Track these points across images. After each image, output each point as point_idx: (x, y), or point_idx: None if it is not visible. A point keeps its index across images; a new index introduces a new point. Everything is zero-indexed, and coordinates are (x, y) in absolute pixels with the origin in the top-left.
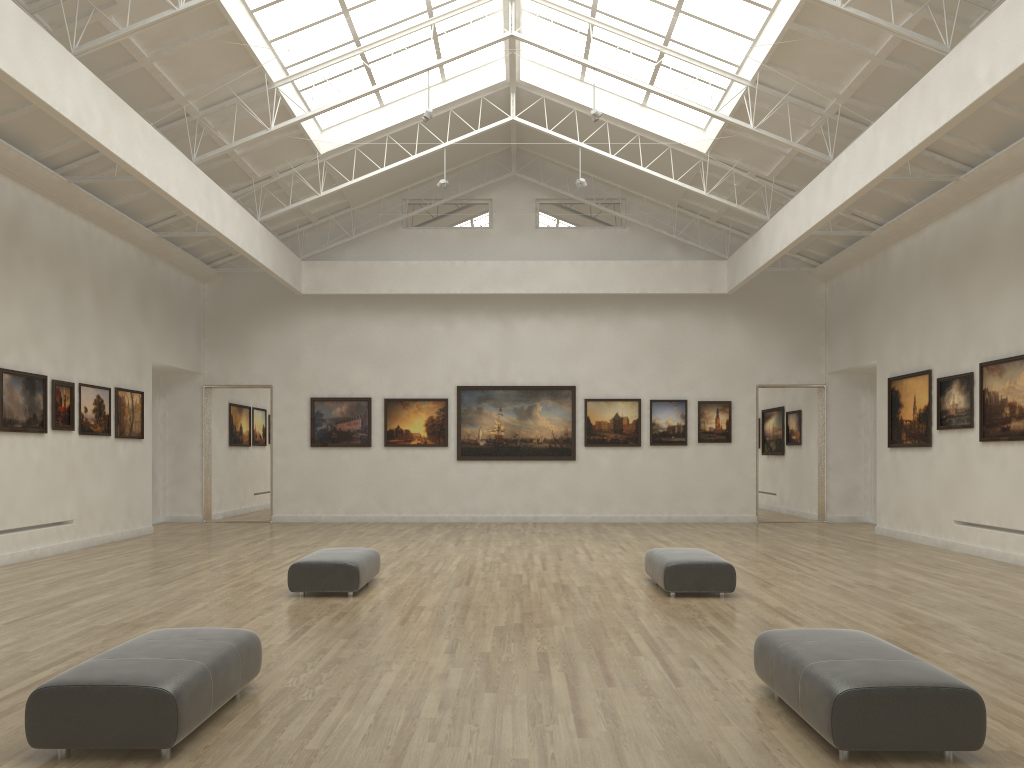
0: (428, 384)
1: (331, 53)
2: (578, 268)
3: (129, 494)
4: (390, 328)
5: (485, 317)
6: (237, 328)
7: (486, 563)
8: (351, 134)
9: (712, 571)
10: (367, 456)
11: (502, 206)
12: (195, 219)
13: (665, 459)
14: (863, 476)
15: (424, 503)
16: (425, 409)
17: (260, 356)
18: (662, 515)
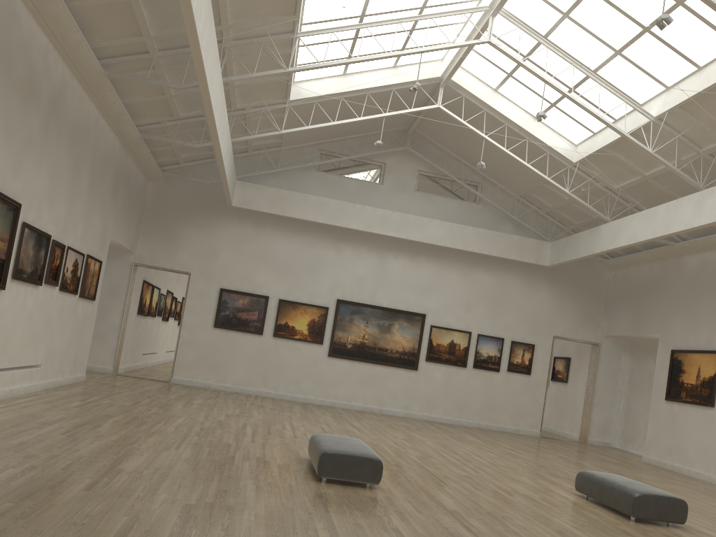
0: (315, 293)
1: (338, 22)
2: (446, 227)
3: (77, 346)
4: (293, 245)
5: (367, 250)
6: (170, 222)
7: (418, 457)
8: (316, 90)
9: (671, 504)
10: (258, 342)
11: (392, 170)
12: (210, 128)
13: (482, 380)
14: (616, 413)
15: (297, 386)
16: (310, 312)
17: (185, 248)
18: (474, 421)
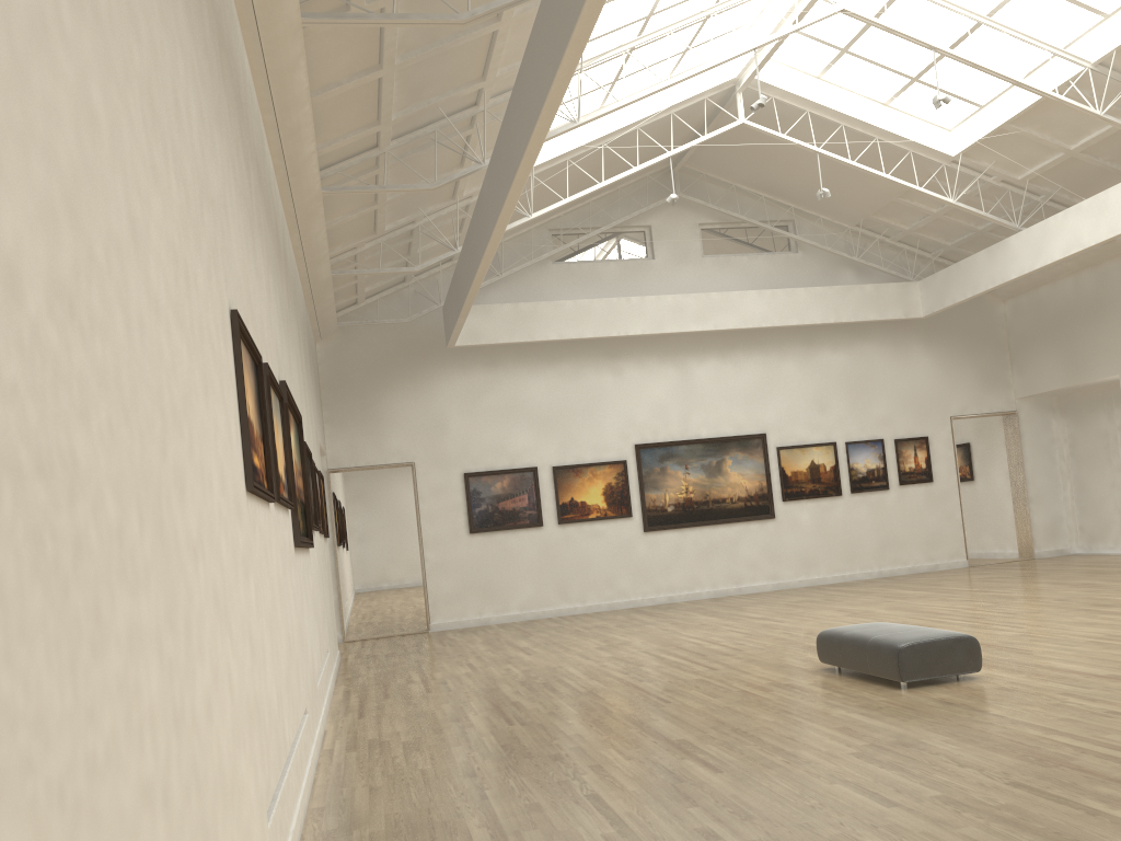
0: (601, 445)
1: (614, 33)
2: (767, 298)
3: (331, 610)
4: (550, 382)
5: (657, 362)
6: (363, 395)
7: None
8: (567, 142)
9: None
10: (539, 538)
11: (663, 233)
12: (493, 237)
13: (868, 507)
14: (1064, 505)
15: (611, 587)
16: (601, 475)
17: (396, 427)
18: (872, 570)
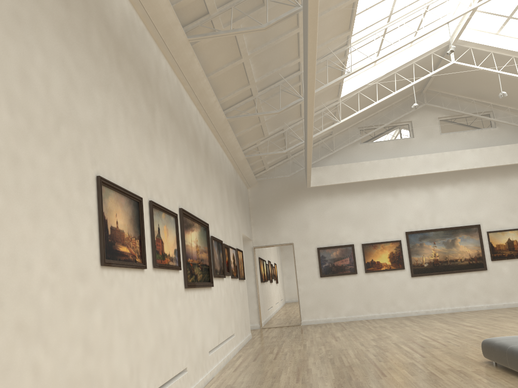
0: (387, 232)
1: (372, 26)
2: (477, 153)
3: (244, 314)
4: (360, 202)
5: (417, 189)
6: (269, 212)
7: None
8: (357, 84)
9: None
10: (355, 279)
11: (418, 124)
12: (308, 132)
13: None
14: None
15: (394, 305)
16: (387, 248)
17: (284, 226)
18: None
